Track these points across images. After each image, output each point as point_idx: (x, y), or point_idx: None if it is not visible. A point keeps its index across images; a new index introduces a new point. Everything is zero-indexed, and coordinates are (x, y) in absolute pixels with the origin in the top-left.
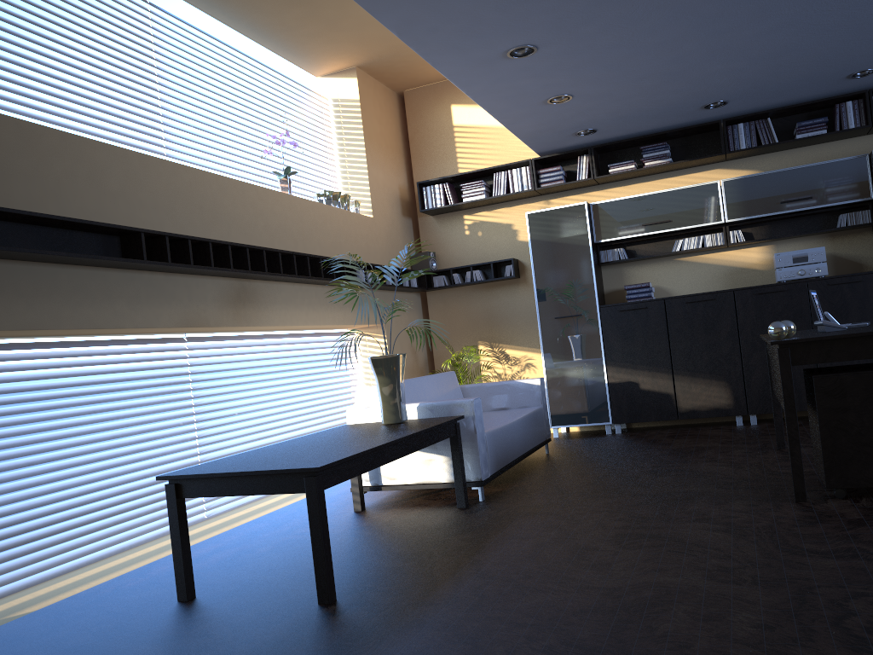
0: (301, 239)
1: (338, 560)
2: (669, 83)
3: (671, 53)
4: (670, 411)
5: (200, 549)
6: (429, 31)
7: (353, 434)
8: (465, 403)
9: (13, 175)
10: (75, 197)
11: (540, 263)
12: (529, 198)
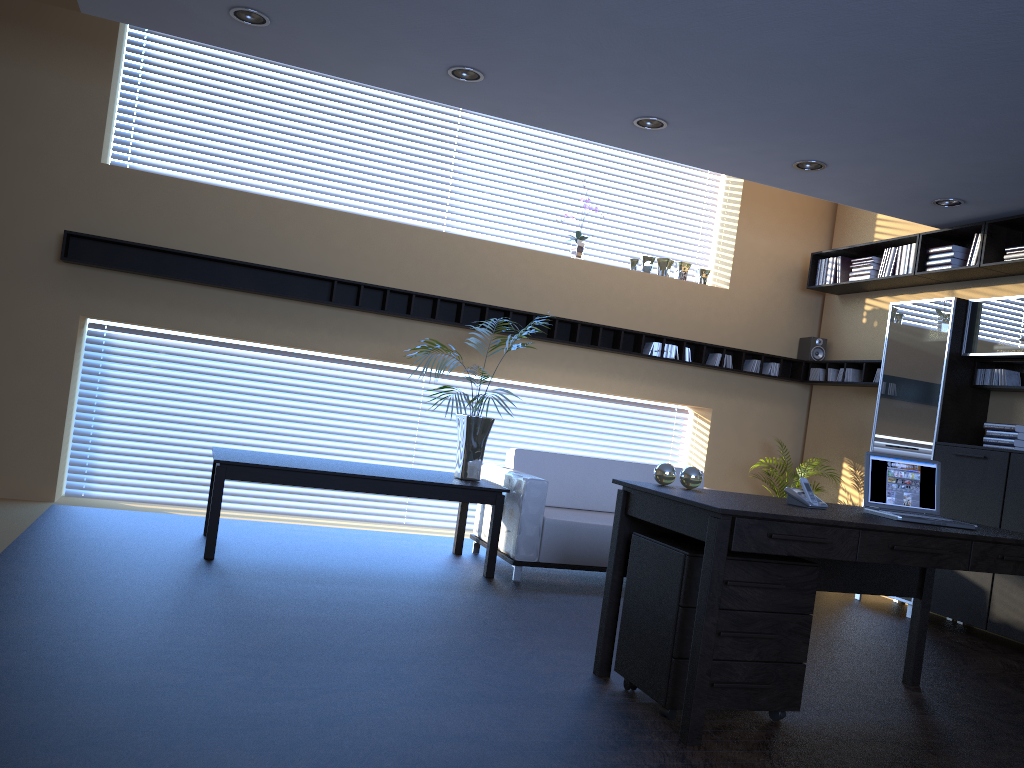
0: (578, 302)
1: (306, 555)
2: (940, 142)
3: (851, 111)
4: (979, 614)
5: (321, 529)
6: (525, 114)
7: (395, 471)
8: (522, 480)
9: (249, 234)
10: (300, 251)
11: (889, 371)
12: (934, 285)
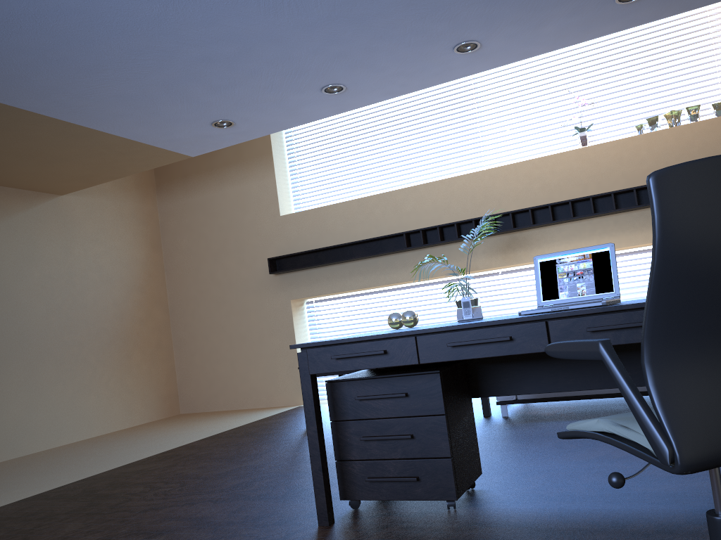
0: (593, 180)
1: None
2: None
3: None
4: None
5: None
6: (406, 85)
7: None
8: None
9: (357, 224)
10: (386, 222)
11: None
12: None
